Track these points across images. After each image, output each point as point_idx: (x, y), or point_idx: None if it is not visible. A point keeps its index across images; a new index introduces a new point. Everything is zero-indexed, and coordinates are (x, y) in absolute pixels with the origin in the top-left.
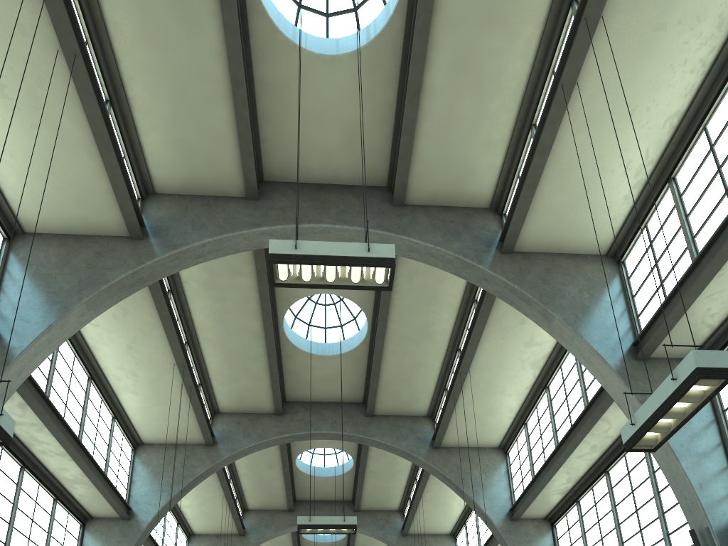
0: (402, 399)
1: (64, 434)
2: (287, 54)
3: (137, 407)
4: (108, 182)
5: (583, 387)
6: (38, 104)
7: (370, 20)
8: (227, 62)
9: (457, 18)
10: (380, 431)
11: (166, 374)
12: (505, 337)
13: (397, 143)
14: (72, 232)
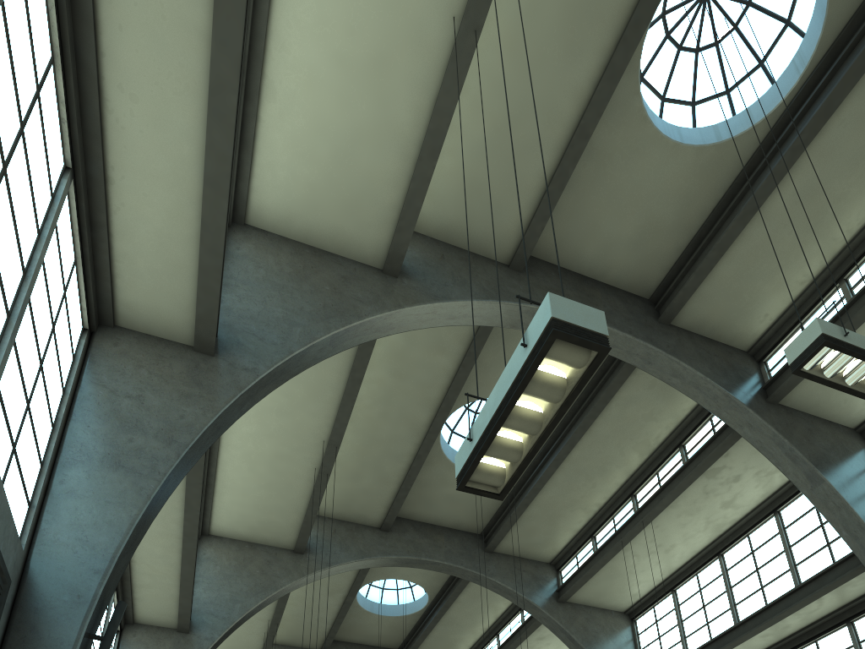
0: (534, 538)
1: (200, 502)
2: (633, 123)
3: (235, 485)
4: (401, 195)
5: (792, 561)
6: (380, 71)
7: (711, 120)
8: (582, 108)
9: (832, 150)
10: (500, 572)
11: (304, 451)
12: (709, 492)
13: (686, 257)
14: (308, 242)
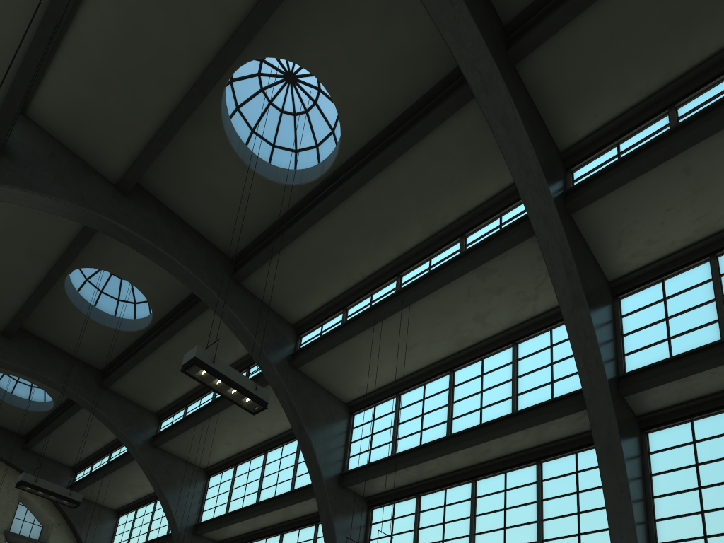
0: (287, 287)
1: None
2: None
3: None
4: None
5: (515, 390)
6: None
7: None
8: None
9: None
10: (241, 308)
11: None
12: (471, 295)
13: None
14: None
